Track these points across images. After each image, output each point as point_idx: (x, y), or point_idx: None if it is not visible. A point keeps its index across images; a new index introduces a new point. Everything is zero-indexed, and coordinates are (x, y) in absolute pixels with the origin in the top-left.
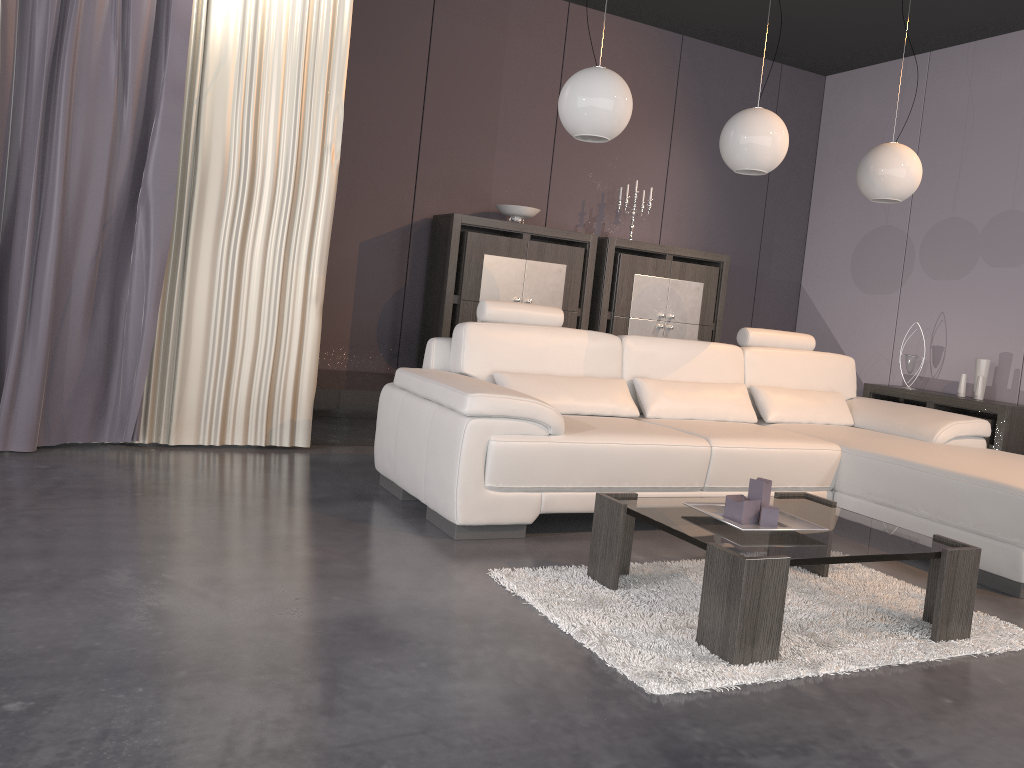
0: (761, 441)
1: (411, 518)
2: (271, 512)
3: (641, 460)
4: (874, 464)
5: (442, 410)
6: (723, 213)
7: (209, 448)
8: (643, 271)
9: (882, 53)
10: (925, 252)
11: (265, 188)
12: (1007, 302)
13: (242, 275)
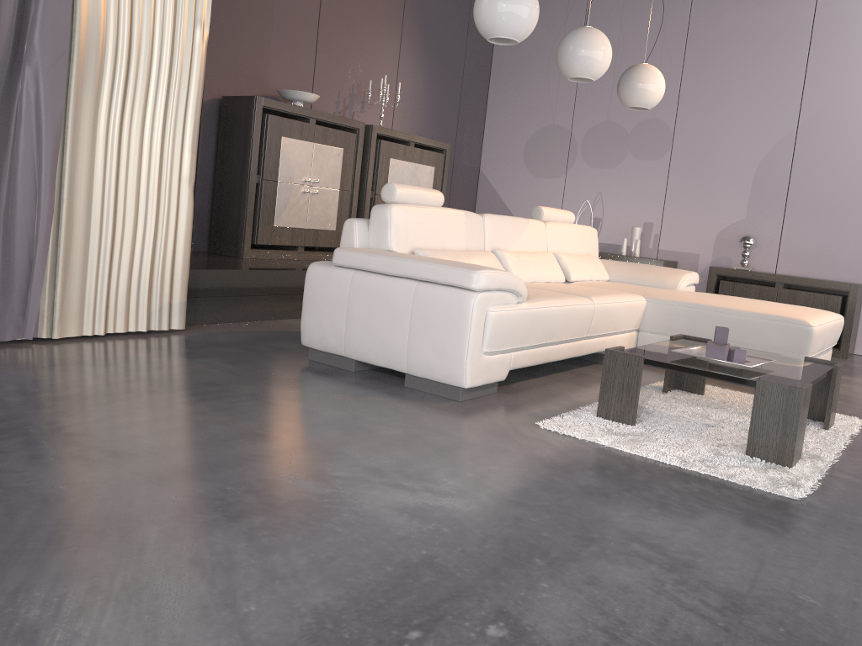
0: (613, 297)
1: (393, 387)
2: (283, 397)
3: (564, 319)
4: (677, 309)
5: (430, 286)
6: (434, 108)
7: (93, 338)
8: (396, 156)
9: None
10: (586, 147)
11: (141, 59)
12: (649, 186)
13: (120, 153)
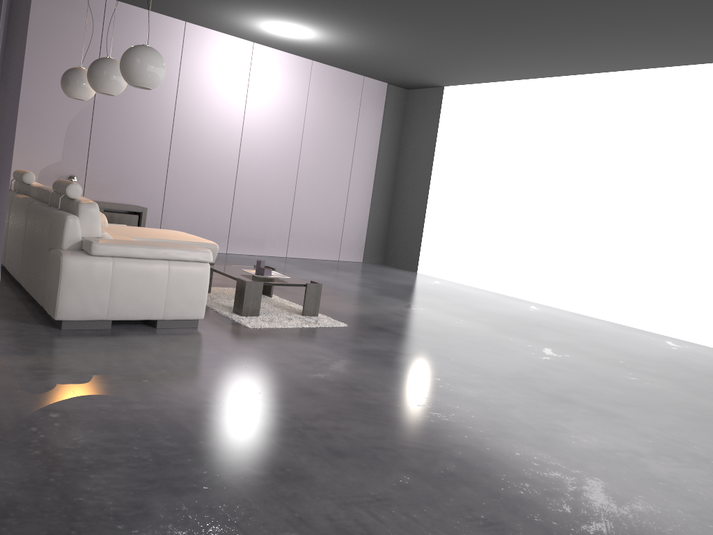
0: None
1: (157, 330)
2: (169, 353)
3: None
4: None
5: (179, 263)
6: None
7: None
8: None
9: None
10: None
11: None
12: None
13: None
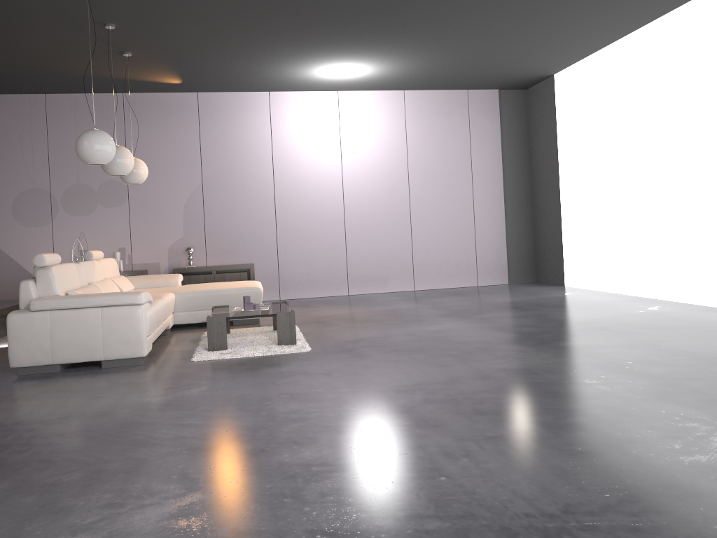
0: (167, 296)
1: (98, 370)
2: (61, 387)
3: (161, 311)
4: (193, 295)
5: (111, 308)
6: None
7: None
8: None
9: (19, 90)
10: (65, 202)
11: None
12: (118, 224)
13: None
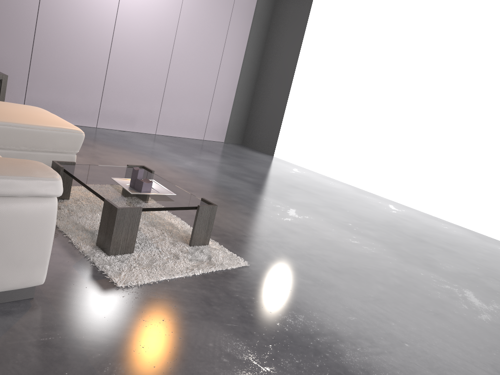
0: None
1: None
2: None
3: None
4: None
5: None
6: None
7: None
8: None
9: None
10: None
11: None
12: None
13: None
